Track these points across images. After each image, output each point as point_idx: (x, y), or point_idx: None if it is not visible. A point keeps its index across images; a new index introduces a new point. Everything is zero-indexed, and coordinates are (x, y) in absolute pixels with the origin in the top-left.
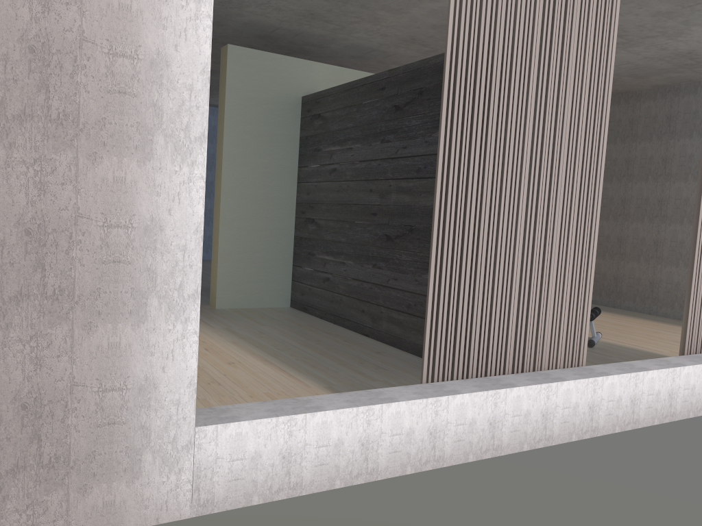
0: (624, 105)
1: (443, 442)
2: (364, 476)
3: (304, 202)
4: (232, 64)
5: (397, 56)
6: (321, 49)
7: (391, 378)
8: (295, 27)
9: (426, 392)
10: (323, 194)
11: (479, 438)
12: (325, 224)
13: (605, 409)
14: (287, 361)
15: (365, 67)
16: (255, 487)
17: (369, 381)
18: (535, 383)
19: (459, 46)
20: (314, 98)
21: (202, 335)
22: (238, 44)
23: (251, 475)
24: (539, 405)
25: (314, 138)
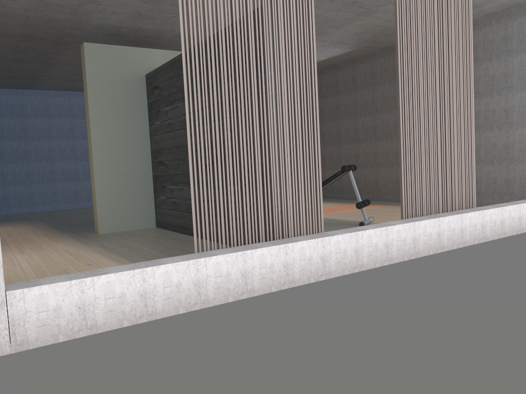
0: (387, 57)
1: (206, 289)
2: (146, 317)
3: (155, 150)
4: (89, 56)
5: None
6: (159, 40)
7: None
8: (133, 25)
9: (191, 257)
10: (165, 142)
11: (235, 285)
12: (169, 164)
13: (335, 259)
14: (132, 259)
15: None
16: (60, 330)
17: None
18: (275, 244)
19: (189, 20)
20: (152, 75)
21: (78, 250)
22: (98, 42)
23: (56, 322)
24: (280, 260)
25: (155, 103)
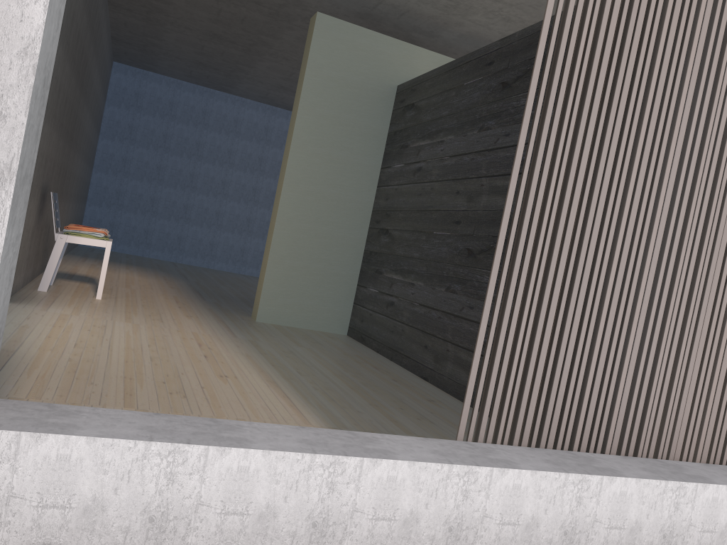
0: None
1: None
2: None
3: (380, 209)
4: (319, 36)
5: None
6: (432, 39)
7: (435, 435)
8: (400, 0)
9: (455, 455)
10: (402, 199)
11: None
12: (400, 236)
13: None
14: (301, 387)
15: None
16: None
17: (400, 432)
18: (656, 476)
19: None
20: (410, 86)
21: (215, 341)
22: None
23: (80, 542)
24: (658, 518)
25: (403, 132)
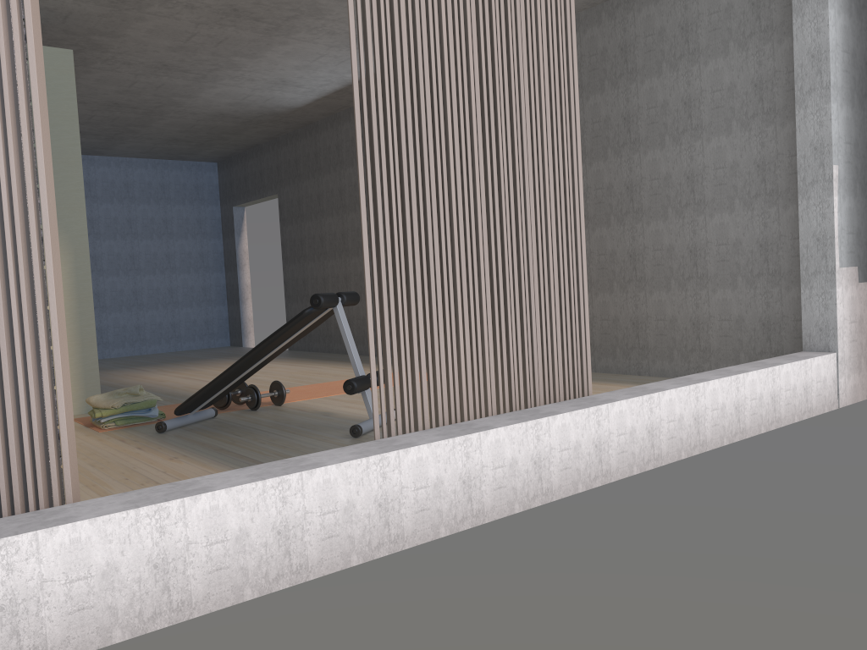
0: None
1: None
2: None
3: None
4: None
5: (79, 17)
6: None
7: None
8: None
9: None
10: None
11: None
12: None
13: (64, 600)
14: None
15: (58, 45)
16: None
17: None
18: None
19: None
20: None
21: None
22: None
23: None
24: None
25: None
